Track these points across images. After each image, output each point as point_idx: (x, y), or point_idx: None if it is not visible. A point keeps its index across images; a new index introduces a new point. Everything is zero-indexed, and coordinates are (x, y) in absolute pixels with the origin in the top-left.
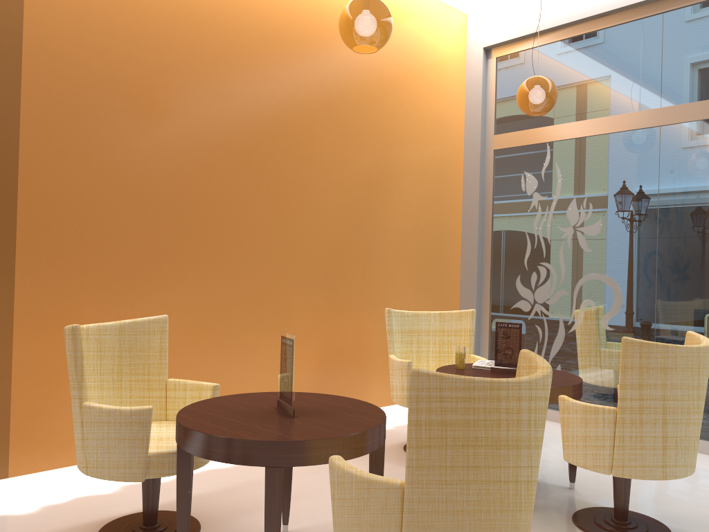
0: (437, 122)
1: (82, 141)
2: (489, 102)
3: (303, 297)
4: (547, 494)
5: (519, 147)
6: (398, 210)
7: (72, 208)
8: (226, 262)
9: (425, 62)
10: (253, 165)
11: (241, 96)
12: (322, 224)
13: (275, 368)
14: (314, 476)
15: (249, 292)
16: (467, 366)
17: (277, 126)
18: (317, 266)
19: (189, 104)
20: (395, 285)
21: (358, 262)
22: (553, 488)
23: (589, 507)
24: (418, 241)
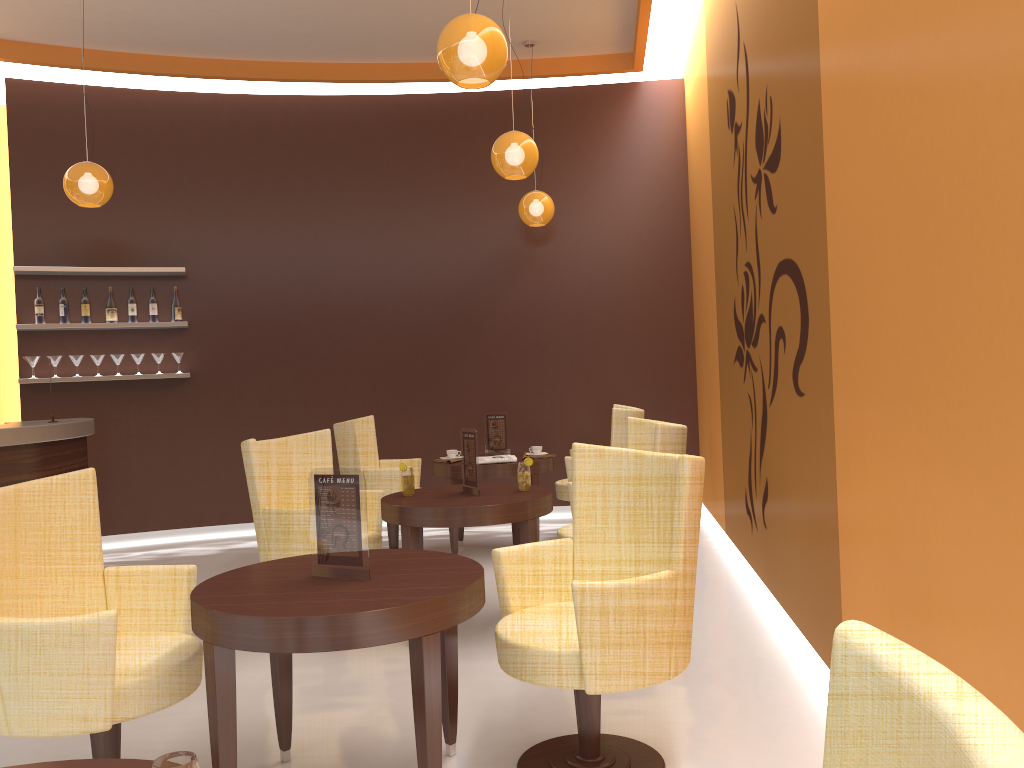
0: None
1: (849, 132)
2: None
3: None
4: None
5: None
6: None
7: (850, 258)
8: (995, 333)
9: None
10: None
11: None
12: None
13: None
14: None
15: None
16: None
17: None
18: None
19: None
20: None
21: None
22: None
23: None
24: None
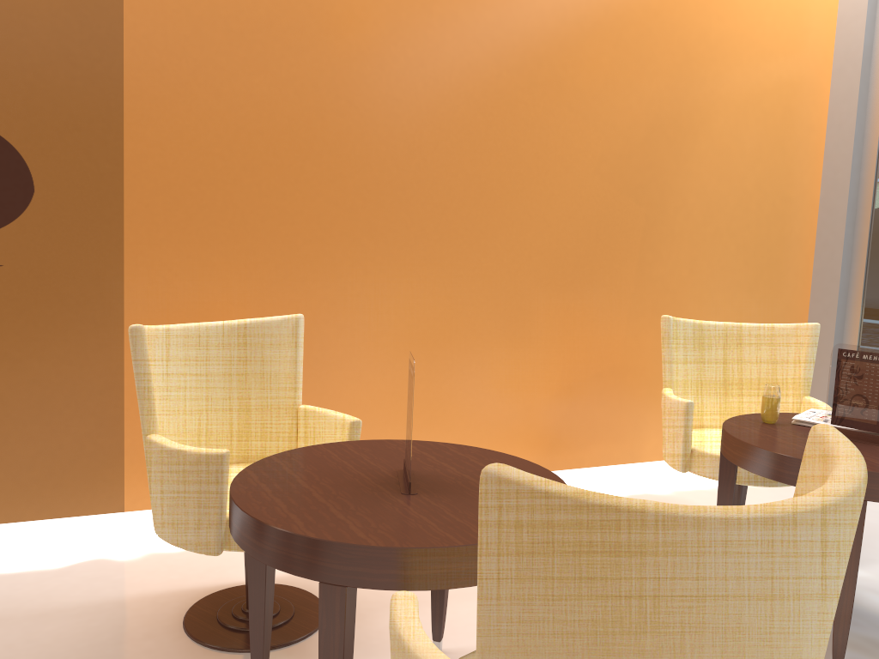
0: (785, 17)
1: (208, 68)
2: None
3: (540, 294)
4: None
5: None
6: (706, 163)
7: (197, 162)
8: (419, 241)
9: None
10: (463, 97)
11: None
12: (575, 185)
13: (493, 395)
14: None
15: (455, 285)
16: (784, 419)
17: (503, 34)
18: (564, 248)
19: (364, 6)
20: (694, 280)
21: (632, 244)
22: None
23: None
24: (739, 211)
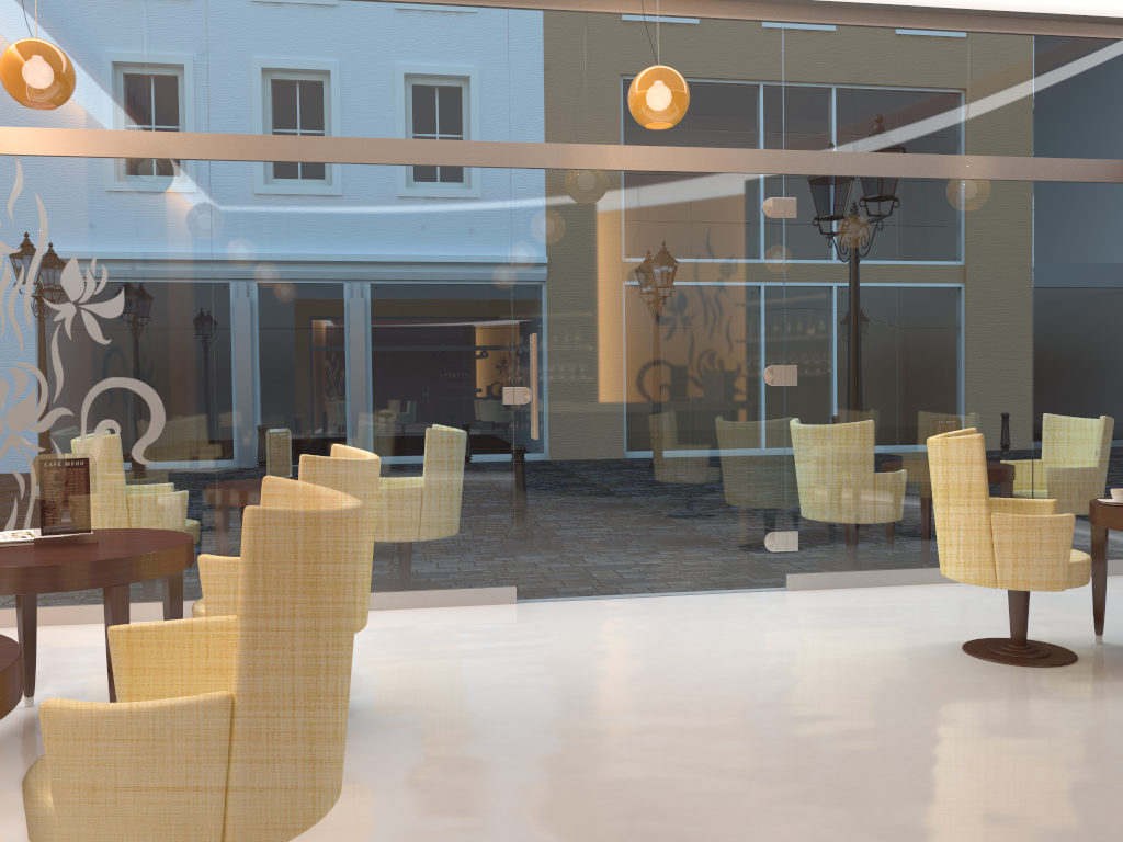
0: None
1: None
2: None
3: None
4: None
5: None
6: None
7: None
8: None
9: None
10: None
11: None
12: None
13: None
14: None
15: None
16: None
17: None
18: None
19: None
20: None
21: None
22: None
23: None
24: None
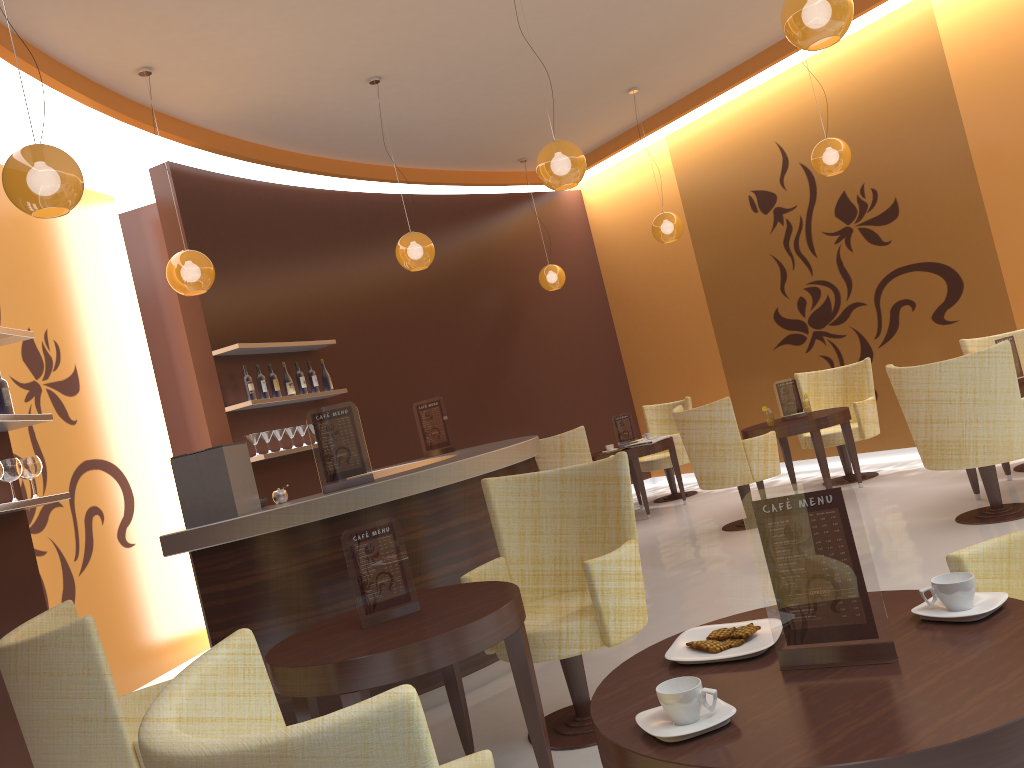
0: None
1: None
2: None
3: None
4: None
5: None
6: None
7: None
8: None
9: None
10: None
11: None
12: None
13: None
14: None
15: None
16: None
17: None
18: None
19: None
20: None
21: None
22: None
23: None
24: None
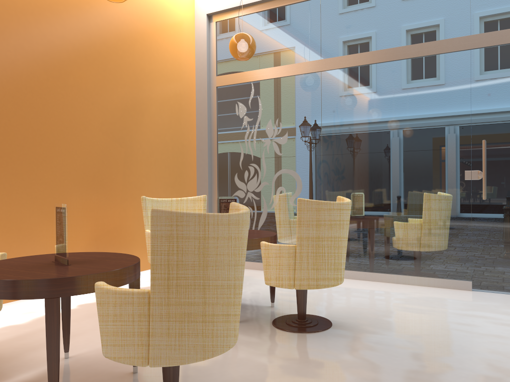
0: (175, 65)
1: None
2: (212, 53)
3: (77, 191)
4: (256, 312)
5: (233, 85)
6: (149, 128)
7: None
8: (9, 164)
9: (165, 21)
10: (29, 89)
11: (17, 33)
12: (90, 136)
13: None
14: (90, 320)
15: (31, 188)
16: None
17: (49, 59)
18: (87, 168)
19: None
20: (148, 182)
21: (120, 165)
22: (261, 308)
23: (283, 315)
24: (165, 150)
